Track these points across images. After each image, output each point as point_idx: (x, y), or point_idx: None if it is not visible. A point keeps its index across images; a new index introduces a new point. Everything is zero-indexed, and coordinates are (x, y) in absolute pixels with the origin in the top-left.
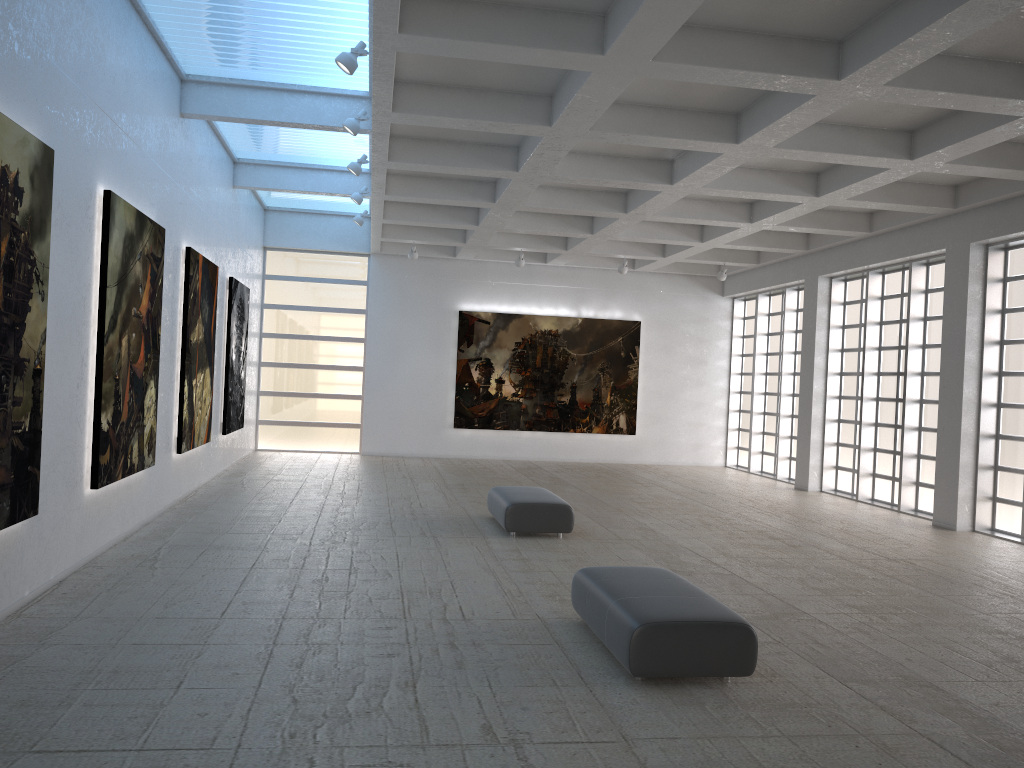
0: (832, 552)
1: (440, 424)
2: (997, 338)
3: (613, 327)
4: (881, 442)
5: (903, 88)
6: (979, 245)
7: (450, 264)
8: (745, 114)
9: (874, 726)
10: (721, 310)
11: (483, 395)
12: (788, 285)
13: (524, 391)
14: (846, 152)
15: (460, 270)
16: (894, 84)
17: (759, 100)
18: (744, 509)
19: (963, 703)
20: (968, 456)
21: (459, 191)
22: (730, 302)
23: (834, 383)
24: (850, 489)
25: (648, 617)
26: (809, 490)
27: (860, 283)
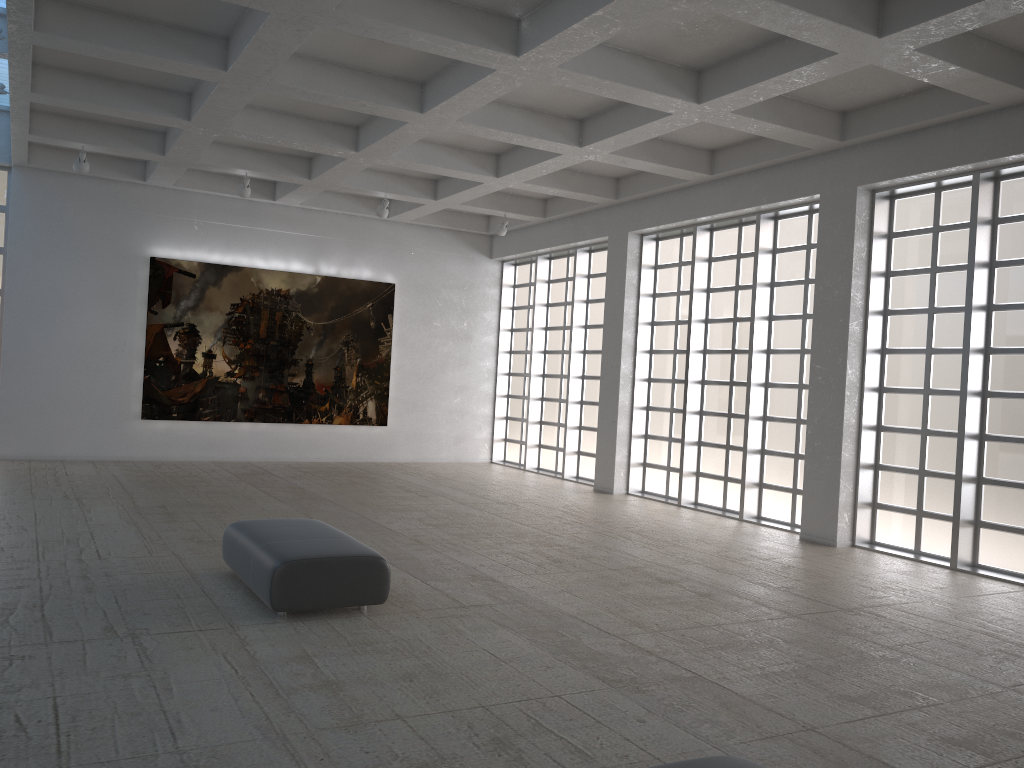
0: (764, 603)
1: (121, 414)
2: (881, 307)
3: (361, 289)
4: (708, 434)
5: None
6: (866, 190)
7: (138, 191)
8: None
9: None
10: (489, 275)
11: (185, 374)
12: (581, 245)
13: (243, 369)
14: (808, 9)
15: (152, 201)
16: None
17: None
18: (574, 528)
19: None
20: (850, 453)
21: (167, 44)
22: (499, 266)
23: (643, 363)
24: (663, 491)
25: None
26: (615, 493)
27: (678, 243)
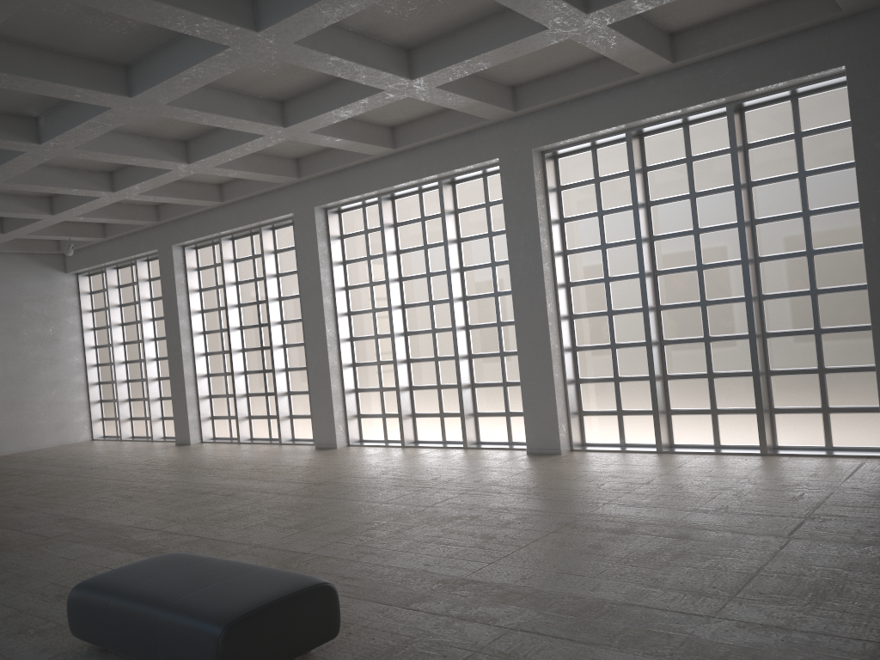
0: (267, 491)
1: None
2: (343, 285)
3: None
4: (253, 387)
5: (309, 49)
6: (321, 209)
7: None
8: (137, 66)
9: (475, 638)
10: (66, 286)
11: None
12: (139, 256)
13: None
14: (232, 115)
15: None
16: (302, 44)
17: (154, 52)
18: (150, 474)
19: (505, 587)
20: (337, 384)
21: None
22: (75, 278)
23: (200, 342)
24: (229, 434)
25: (229, 613)
26: (192, 443)
27: (211, 249)
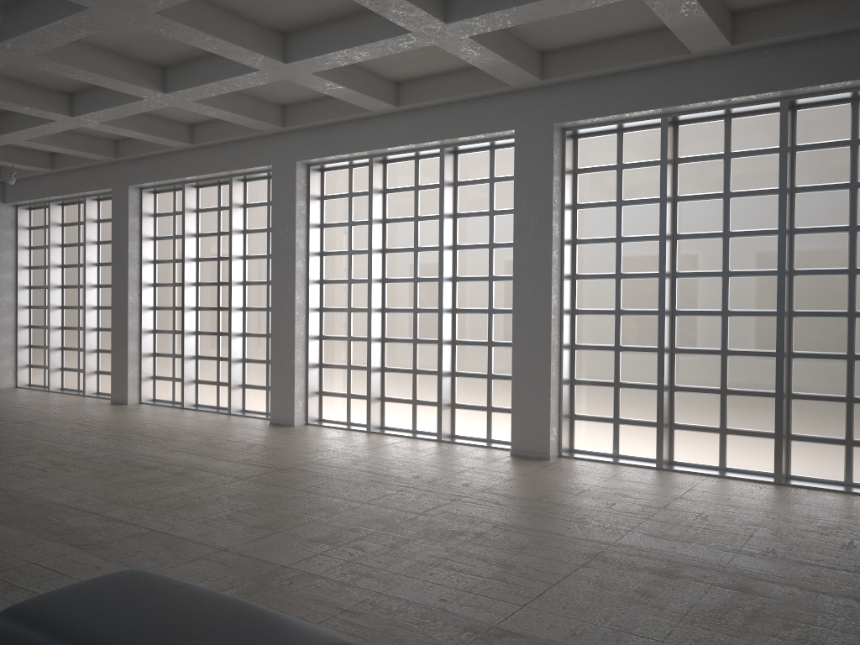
0: (224, 473)
1: None
2: (318, 250)
3: None
4: (203, 349)
5: None
6: (303, 164)
7: None
8: None
9: None
10: (3, 218)
11: None
12: (89, 194)
13: None
14: (229, 40)
15: None
16: None
17: None
18: (84, 436)
19: None
20: (301, 357)
21: None
22: (13, 210)
23: (149, 294)
24: (171, 397)
25: None
26: (129, 403)
27: (172, 196)
